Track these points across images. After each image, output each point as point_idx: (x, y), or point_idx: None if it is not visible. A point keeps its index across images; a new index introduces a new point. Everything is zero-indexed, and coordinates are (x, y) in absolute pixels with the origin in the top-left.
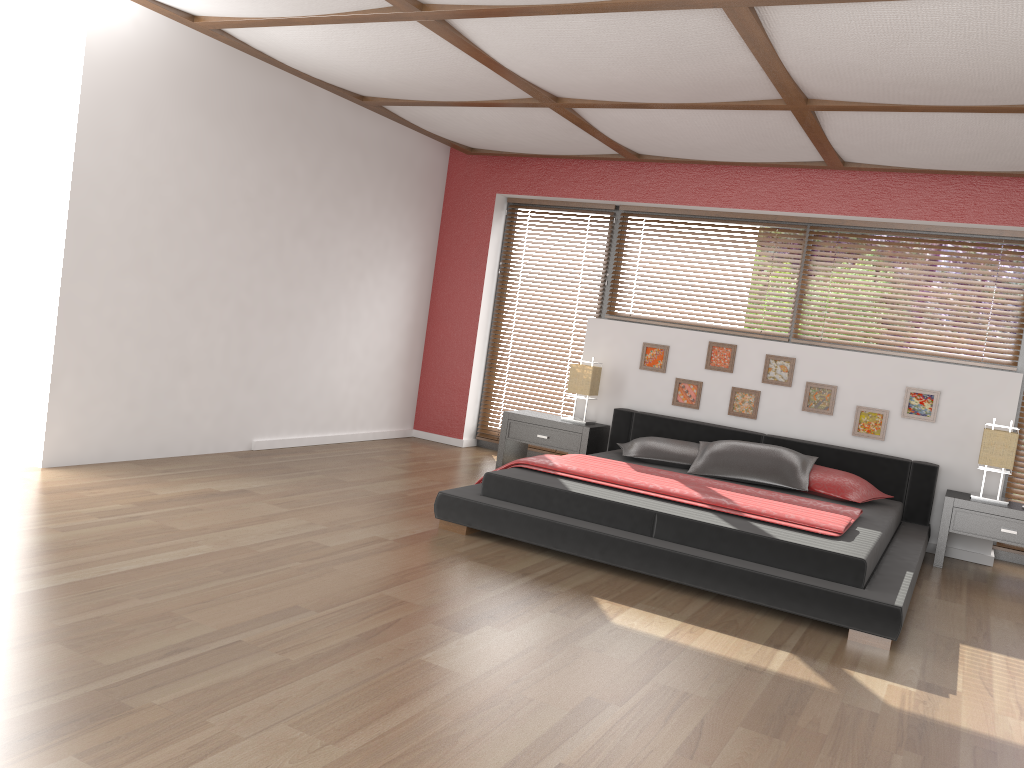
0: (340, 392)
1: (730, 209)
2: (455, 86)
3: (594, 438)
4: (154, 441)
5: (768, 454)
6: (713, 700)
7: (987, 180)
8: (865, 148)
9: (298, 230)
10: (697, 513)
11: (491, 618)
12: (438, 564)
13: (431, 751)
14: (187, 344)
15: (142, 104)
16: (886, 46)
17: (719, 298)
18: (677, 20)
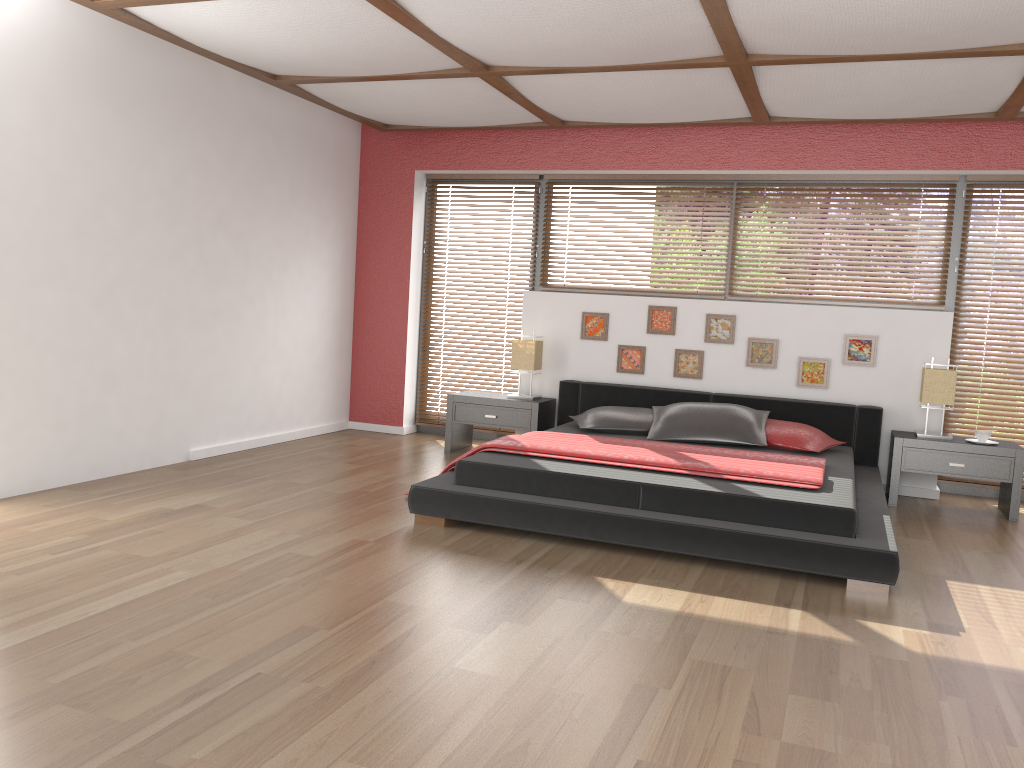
0: (274, 390)
1: (657, 171)
2: (382, 59)
3: (543, 413)
4: (87, 462)
5: (724, 413)
6: (753, 670)
7: (905, 127)
8: (796, 101)
9: (216, 223)
10: (679, 480)
11: (506, 613)
12: (430, 561)
13: (506, 767)
14: (112, 354)
15: (39, 95)
16: None
17: (653, 261)
18: None
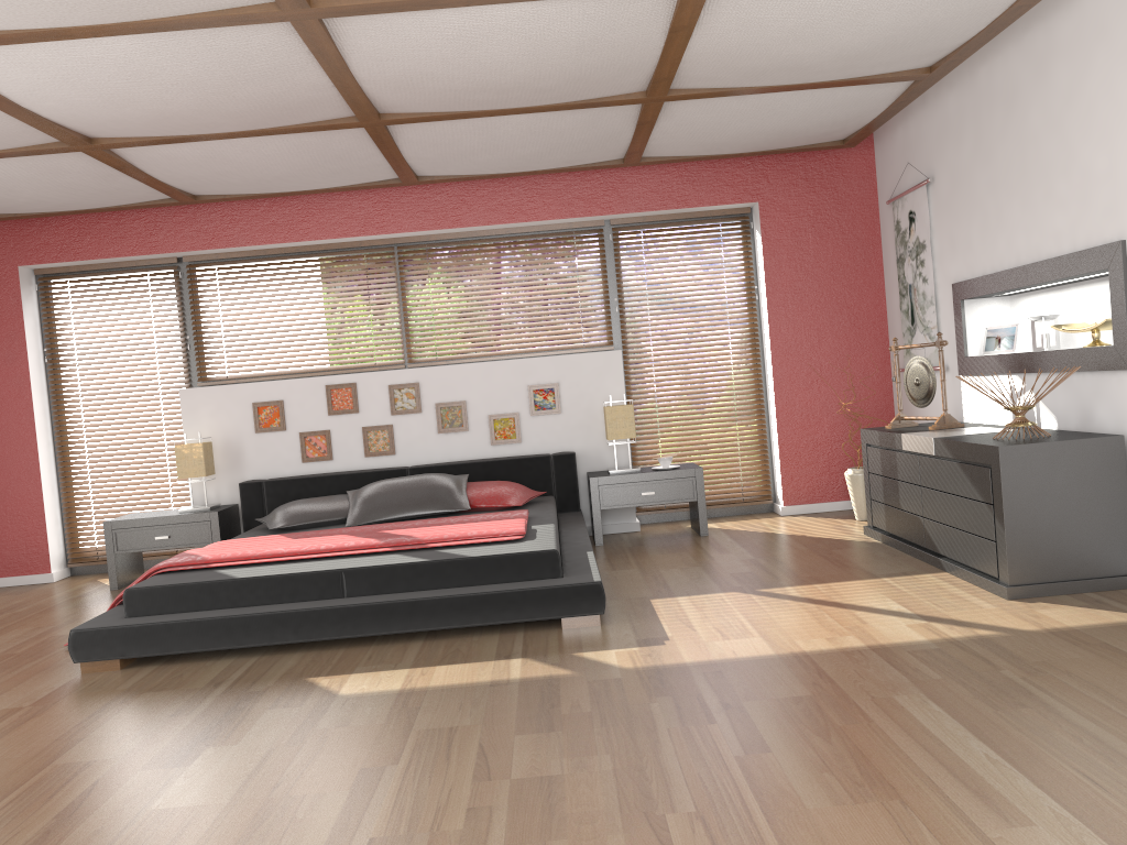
0: None
1: (311, 242)
2: None
3: (225, 522)
4: None
5: (422, 484)
6: (480, 723)
7: (548, 178)
8: (439, 159)
9: None
10: (383, 558)
11: (208, 739)
12: (107, 710)
13: None
14: None
15: None
16: (457, 53)
17: (323, 338)
18: (240, 37)
